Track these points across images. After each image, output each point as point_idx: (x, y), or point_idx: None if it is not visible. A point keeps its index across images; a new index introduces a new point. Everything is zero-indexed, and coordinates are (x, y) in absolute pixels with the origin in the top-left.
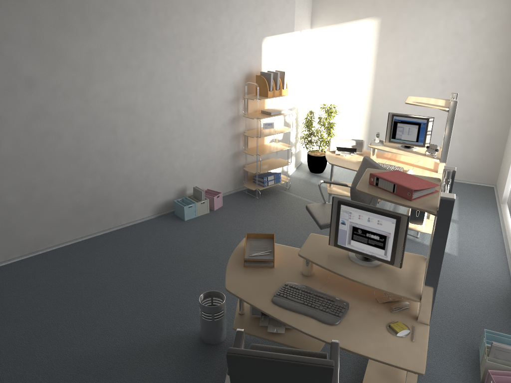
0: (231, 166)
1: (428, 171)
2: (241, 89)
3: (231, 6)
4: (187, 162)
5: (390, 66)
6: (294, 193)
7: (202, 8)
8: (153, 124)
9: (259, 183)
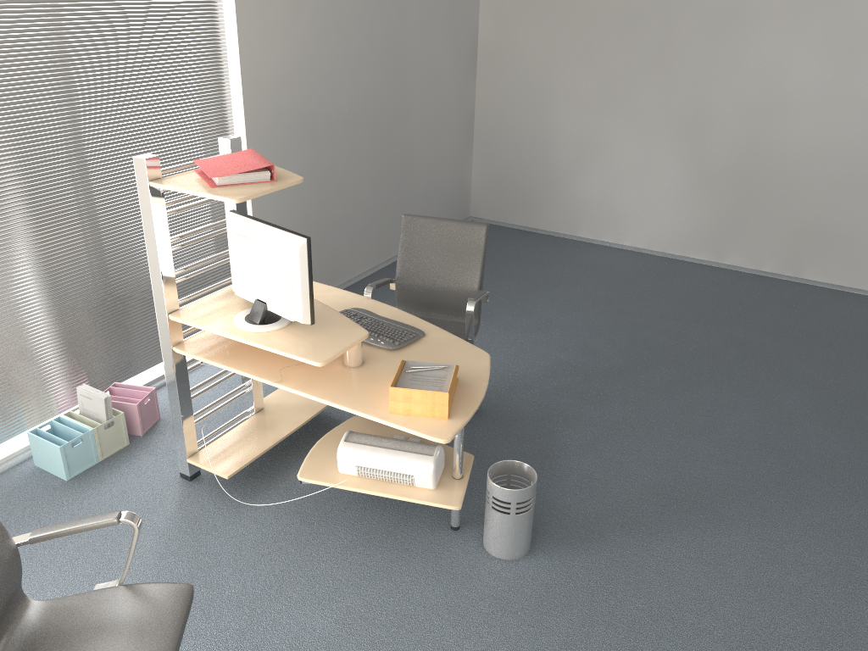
0: None
1: None
2: None
3: None
4: None
5: None
6: None
7: None
8: None
9: None
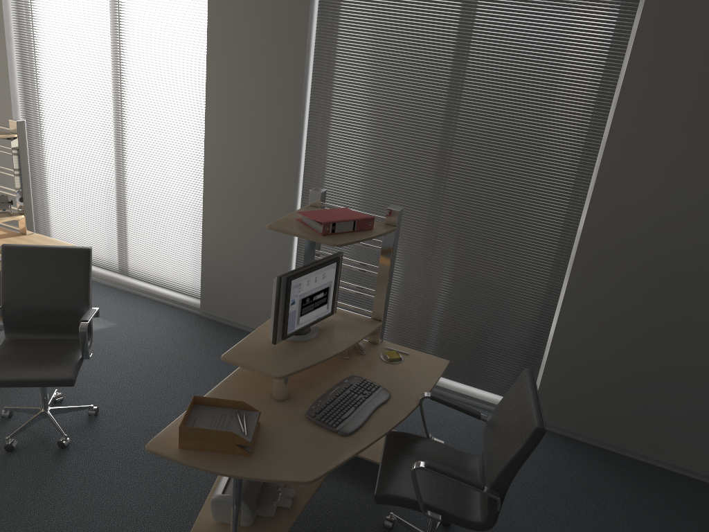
0: None
1: (14, 238)
2: None
3: None
4: None
5: None
6: None
7: None
8: None
9: None
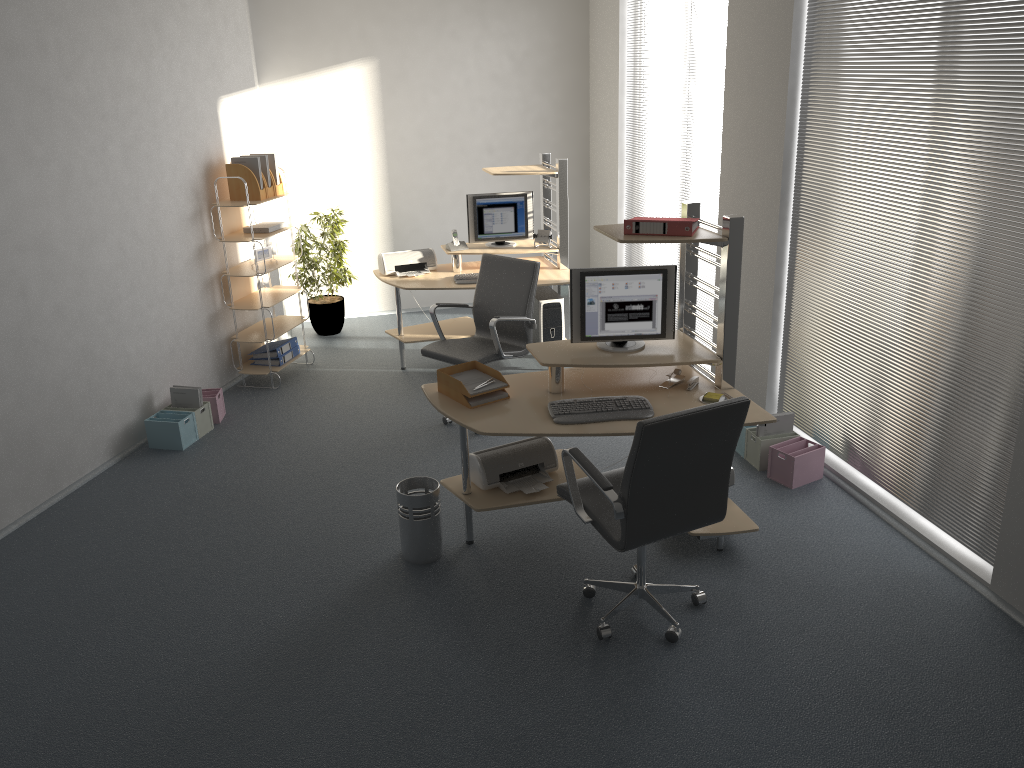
0: (210, 342)
1: (547, 270)
2: (202, 193)
3: (166, 39)
4: (147, 343)
5: (408, 136)
6: (329, 367)
7: (126, 42)
8: (84, 272)
9: (267, 362)
